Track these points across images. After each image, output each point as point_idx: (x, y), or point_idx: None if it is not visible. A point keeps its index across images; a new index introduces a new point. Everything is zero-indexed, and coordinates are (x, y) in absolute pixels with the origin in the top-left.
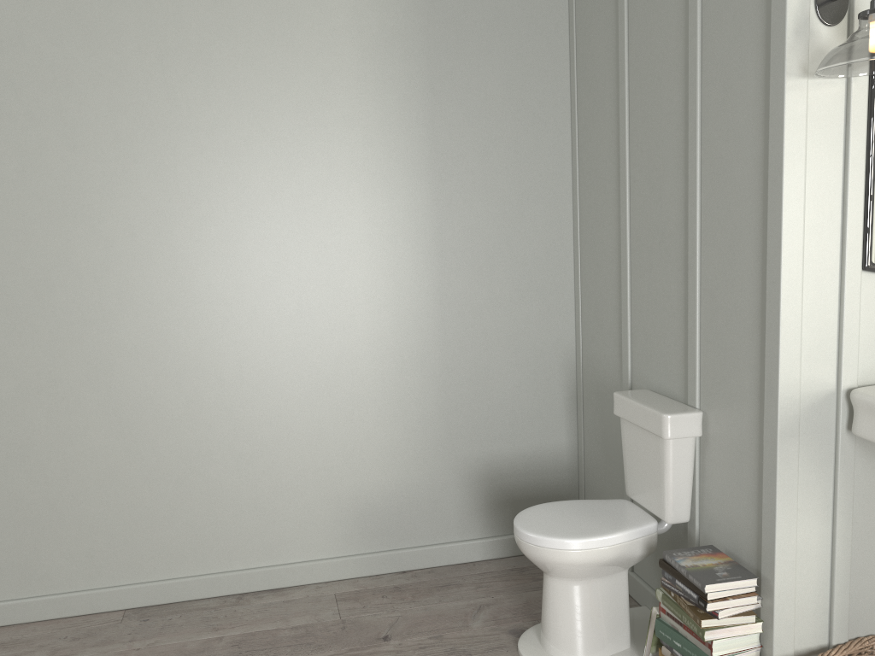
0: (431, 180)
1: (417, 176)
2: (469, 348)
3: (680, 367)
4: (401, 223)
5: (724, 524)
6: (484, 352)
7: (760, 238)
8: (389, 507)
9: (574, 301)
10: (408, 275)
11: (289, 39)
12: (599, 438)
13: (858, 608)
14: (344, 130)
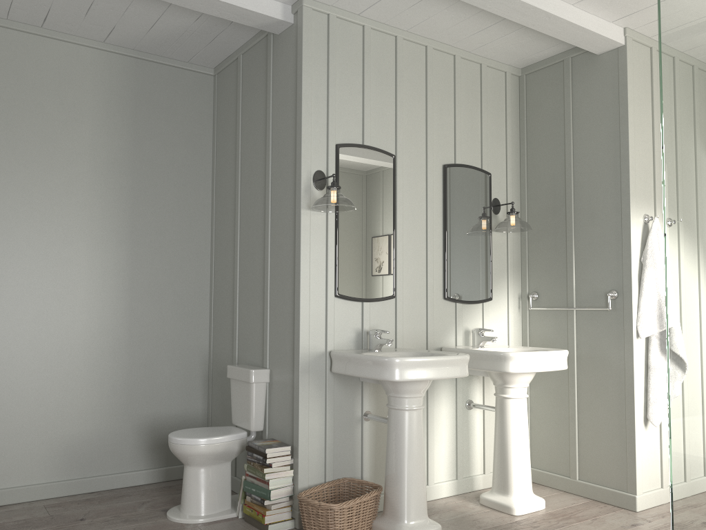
0: (130, 245)
1: (121, 241)
2: (145, 346)
3: (261, 349)
4: (109, 268)
5: (279, 426)
6: (155, 349)
7: (293, 279)
8: (85, 448)
9: (209, 323)
10: (111, 299)
11: (50, 155)
12: (220, 401)
13: (338, 463)
14: (79, 210)
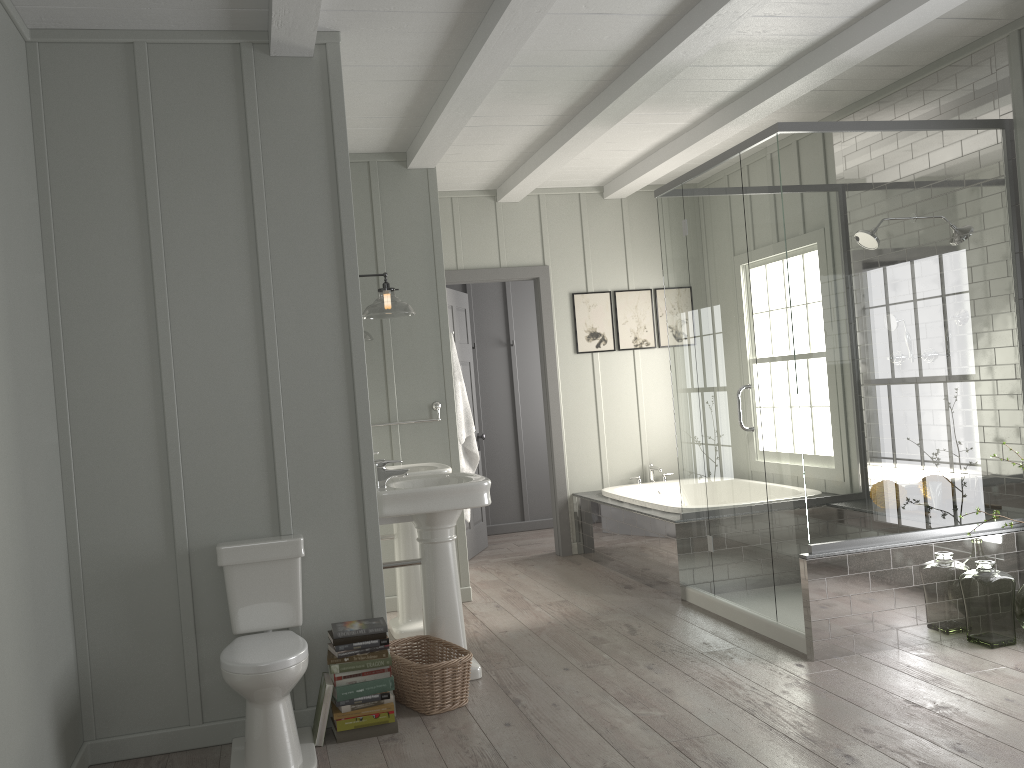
0: (12, 357)
1: (7, 350)
2: (38, 555)
3: (265, 511)
4: (5, 404)
5: (329, 606)
6: (43, 557)
7: (346, 405)
8: None
9: (63, 496)
10: (12, 468)
11: None
12: (125, 624)
13: None
14: None
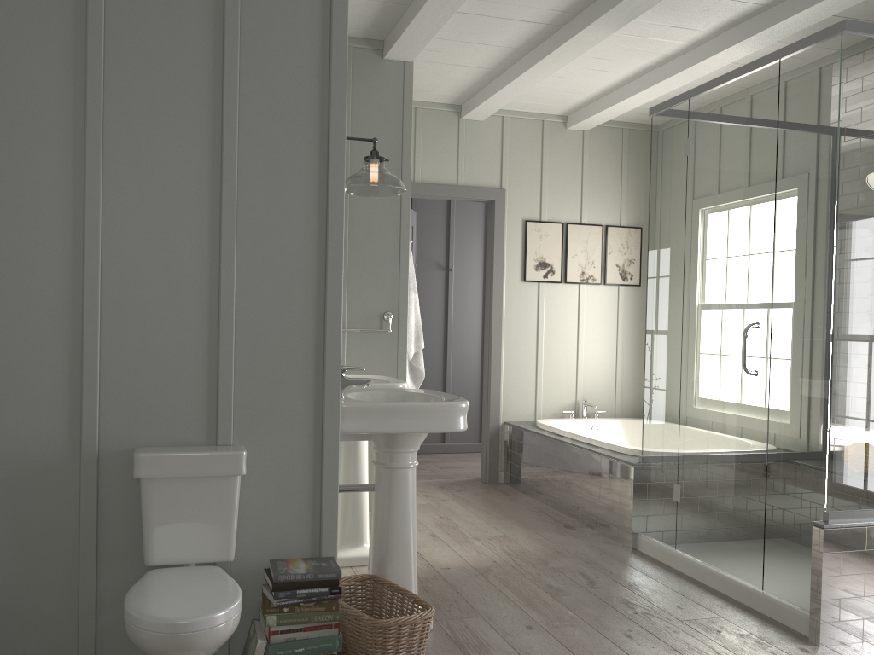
0: None
1: None
2: None
3: (201, 413)
4: None
5: (268, 538)
6: None
7: (314, 292)
8: None
9: None
10: None
11: None
12: (6, 540)
13: None
14: None
